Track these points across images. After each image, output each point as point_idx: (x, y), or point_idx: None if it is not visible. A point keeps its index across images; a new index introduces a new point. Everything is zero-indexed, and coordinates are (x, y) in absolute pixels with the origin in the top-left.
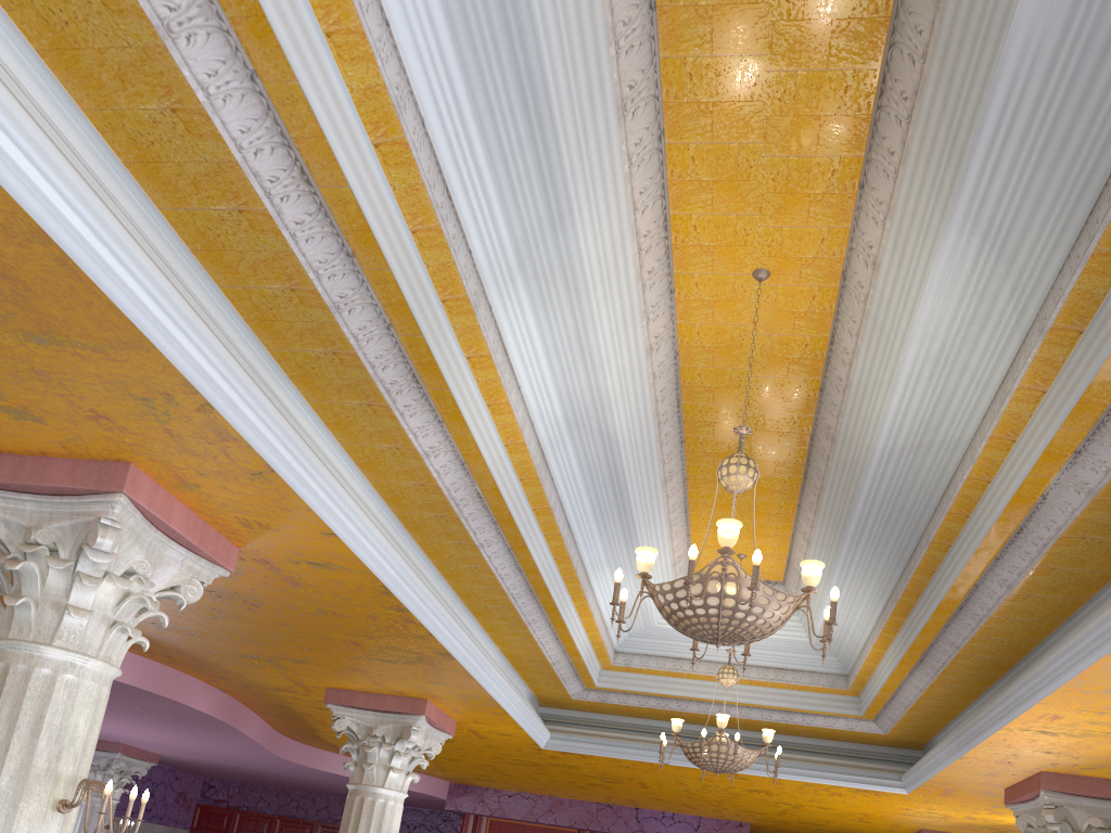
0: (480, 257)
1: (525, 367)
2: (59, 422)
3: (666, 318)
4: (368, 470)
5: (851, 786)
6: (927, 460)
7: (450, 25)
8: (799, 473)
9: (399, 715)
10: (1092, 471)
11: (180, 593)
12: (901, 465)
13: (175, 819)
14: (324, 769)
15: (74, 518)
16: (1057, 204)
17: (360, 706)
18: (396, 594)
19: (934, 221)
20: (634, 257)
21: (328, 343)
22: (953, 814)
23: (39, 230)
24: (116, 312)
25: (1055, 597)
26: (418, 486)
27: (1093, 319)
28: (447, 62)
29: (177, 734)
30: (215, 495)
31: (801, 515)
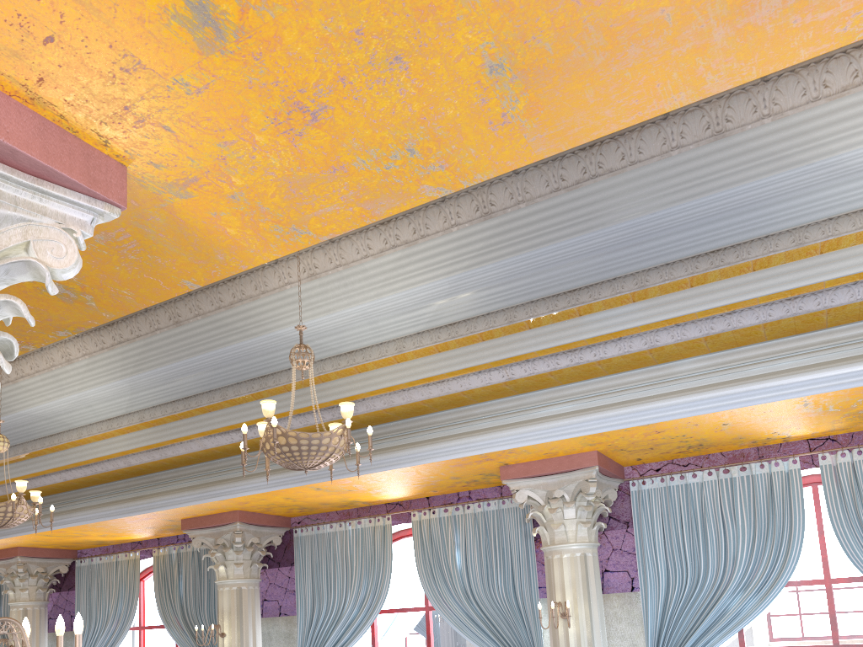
0: None
1: None
2: None
3: None
4: None
5: None
6: (43, 421)
7: None
8: None
9: None
10: (135, 460)
11: None
12: (25, 418)
13: None
14: None
15: None
16: (162, 391)
17: None
18: None
19: (116, 374)
20: None
21: None
22: None
23: None
24: None
25: (80, 484)
26: None
27: (161, 425)
28: None
29: None
30: None
31: None
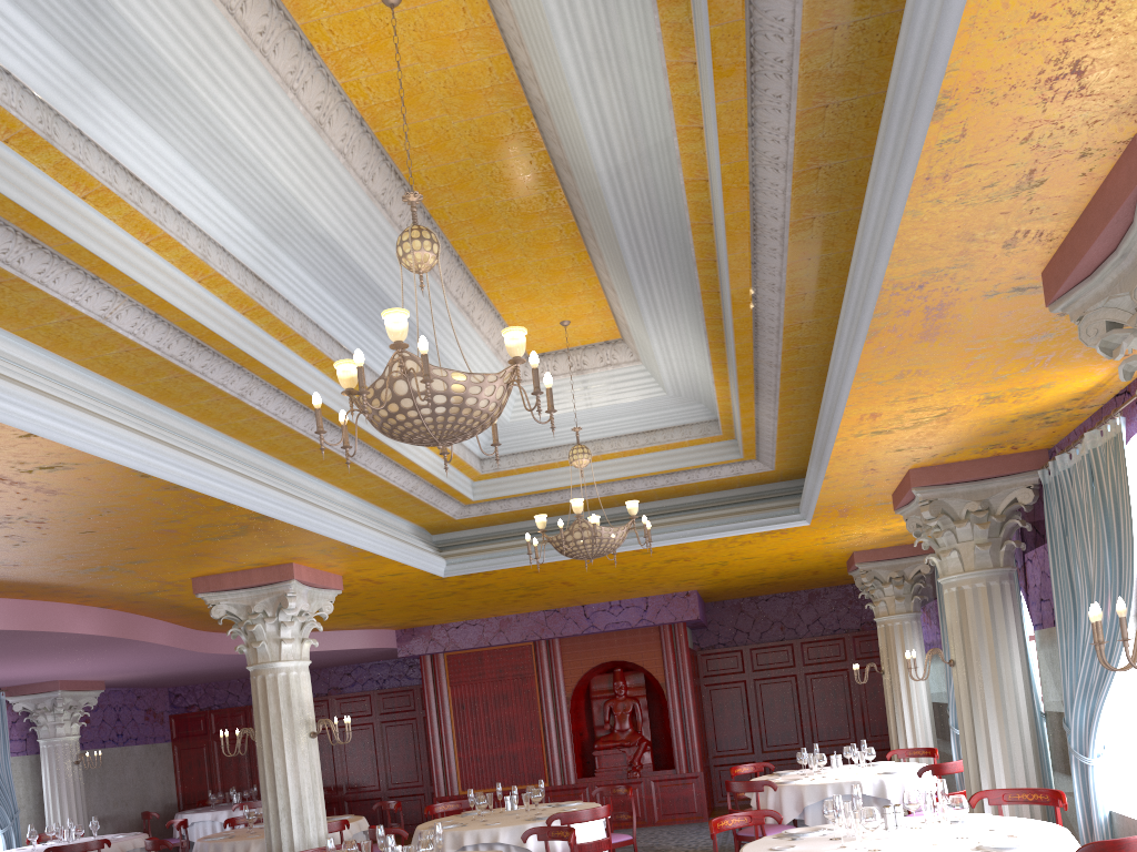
0: (26, 76)
1: (172, 187)
2: None
3: (321, 81)
4: (62, 351)
5: (753, 532)
6: (655, 171)
7: None
8: (569, 217)
9: (271, 586)
10: (774, 142)
11: None
12: (636, 184)
13: (152, 736)
14: None
15: None
16: None
17: (230, 588)
18: (156, 475)
19: None
20: (227, 21)
21: None
22: (867, 530)
23: None
24: None
25: (831, 288)
26: (125, 353)
27: None
28: None
29: (94, 659)
30: None
31: (595, 263)
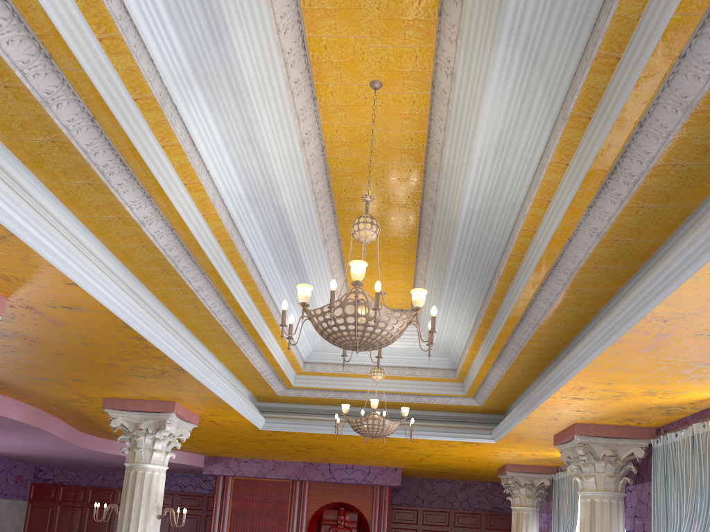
0: (161, 65)
1: (210, 155)
2: None
3: (313, 119)
4: (101, 236)
5: (460, 440)
6: (495, 219)
7: None
8: (415, 233)
9: (157, 413)
10: (599, 220)
11: None
12: (479, 224)
13: (16, 494)
14: (116, 453)
15: None
16: (571, 21)
17: (128, 409)
18: (134, 328)
19: (489, 37)
20: (282, 69)
21: (46, 133)
22: (524, 453)
23: None
24: None
25: (579, 309)
26: (141, 247)
27: (597, 108)
28: None
29: (4, 437)
30: None
31: (418, 263)
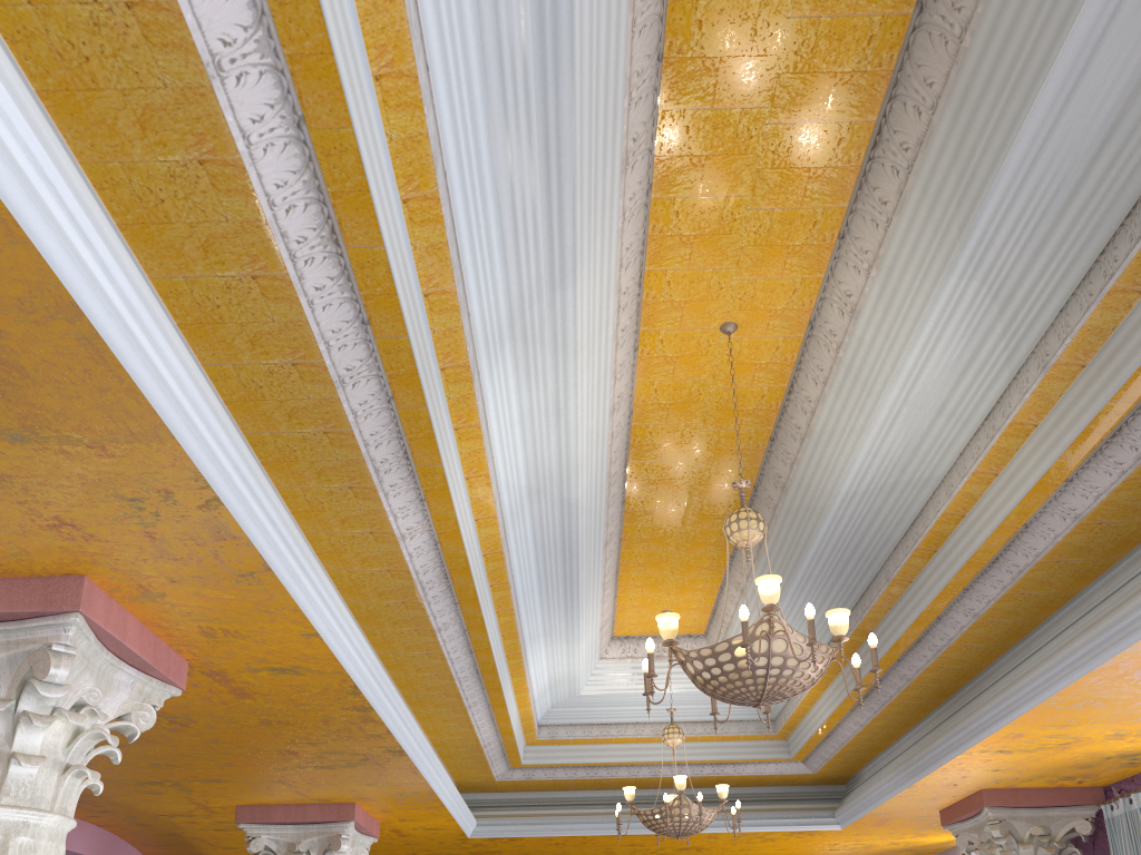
0: (476, 321)
1: (500, 435)
2: (3, 535)
3: (628, 376)
4: (329, 559)
5: (787, 830)
6: (889, 500)
7: (483, 71)
8: None
9: (325, 824)
10: (1081, 497)
11: (132, 722)
12: (860, 507)
13: None
14: None
15: (12, 649)
16: (1063, 246)
17: (279, 821)
18: (365, 693)
19: (935, 267)
20: (614, 315)
21: (321, 422)
22: (878, 842)
23: (70, 303)
24: (137, 398)
25: (1015, 620)
26: (384, 572)
27: (1097, 353)
28: (475, 111)
29: None
30: (182, 603)
31: (734, 566)
